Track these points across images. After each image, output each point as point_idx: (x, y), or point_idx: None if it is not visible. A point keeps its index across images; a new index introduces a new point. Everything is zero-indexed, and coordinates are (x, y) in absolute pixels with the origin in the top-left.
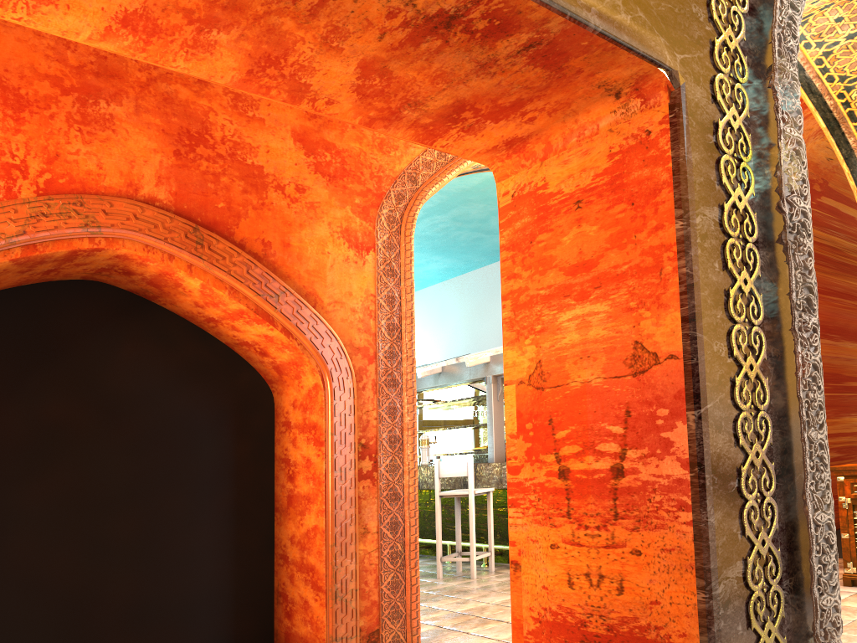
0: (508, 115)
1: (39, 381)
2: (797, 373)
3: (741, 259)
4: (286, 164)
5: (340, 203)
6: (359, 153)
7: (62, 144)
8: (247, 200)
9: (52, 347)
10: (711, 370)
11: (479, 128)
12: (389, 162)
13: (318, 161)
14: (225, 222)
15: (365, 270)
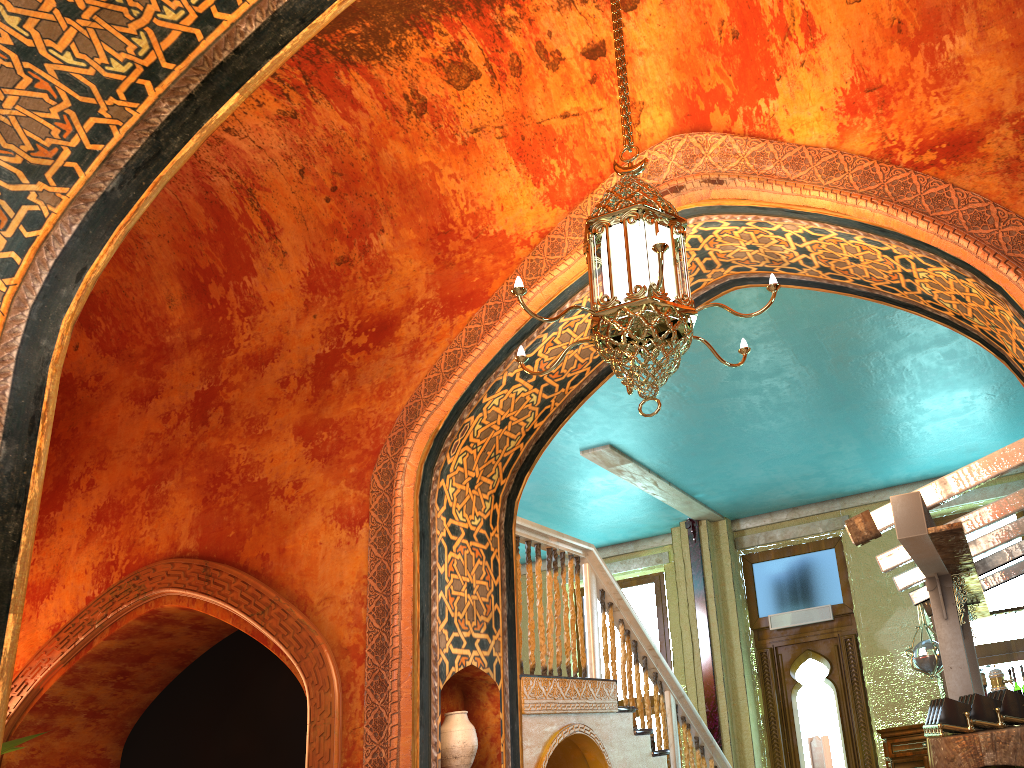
0: None
1: (230, 719)
2: None
3: None
4: (287, 464)
5: (334, 481)
6: (356, 414)
7: (137, 531)
8: (252, 519)
9: (239, 687)
10: None
11: None
12: (388, 405)
13: (315, 445)
14: (234, 549)
15: (358, 548)
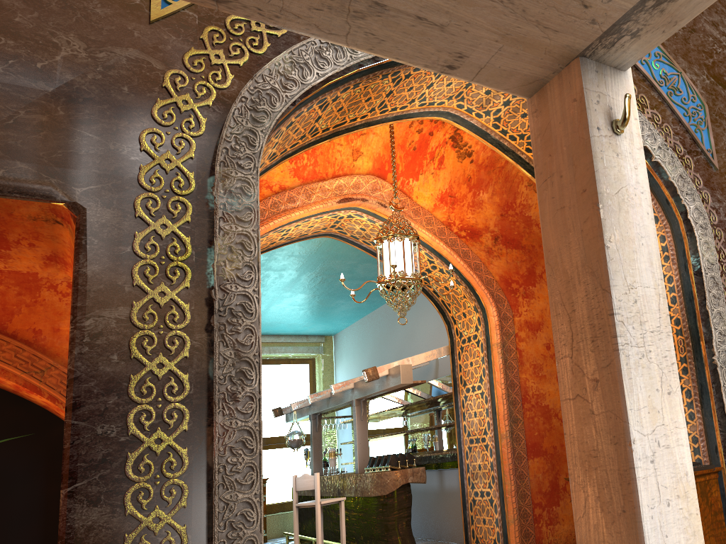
0: (7, 244)
1: None
2: (213, 441)
3: (161, 345)
4: None
5: None
6: None
7: None
8: (21, 300)
9: None
10: (90, 451)
11: (5, 254)
12: None
13: None
14: None
15: None
